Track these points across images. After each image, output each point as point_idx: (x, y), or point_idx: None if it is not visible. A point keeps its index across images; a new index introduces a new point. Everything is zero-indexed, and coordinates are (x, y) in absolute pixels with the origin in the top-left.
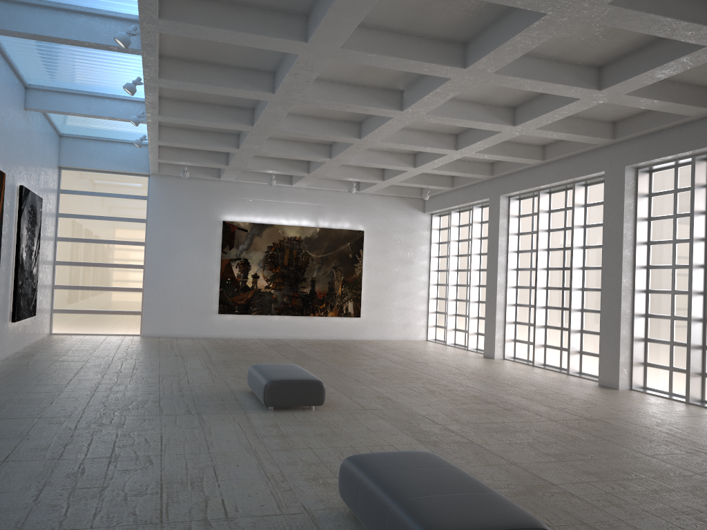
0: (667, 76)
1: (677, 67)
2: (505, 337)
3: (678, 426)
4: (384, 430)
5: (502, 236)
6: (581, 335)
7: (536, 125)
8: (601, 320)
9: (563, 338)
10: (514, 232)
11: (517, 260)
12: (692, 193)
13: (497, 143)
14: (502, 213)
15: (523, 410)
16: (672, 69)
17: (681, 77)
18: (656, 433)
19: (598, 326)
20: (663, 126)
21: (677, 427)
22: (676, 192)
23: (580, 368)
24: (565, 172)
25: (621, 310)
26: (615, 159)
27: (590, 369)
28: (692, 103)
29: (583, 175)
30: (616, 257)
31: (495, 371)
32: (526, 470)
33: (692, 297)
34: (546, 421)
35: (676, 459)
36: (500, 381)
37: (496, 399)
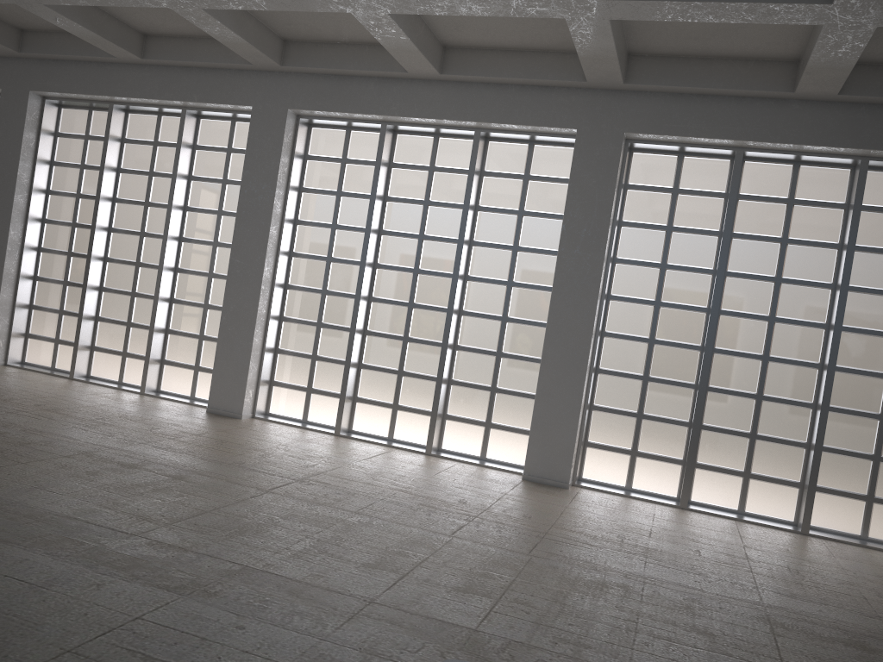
0: (467, 15)
1: (493, 9)
2: (11, 330)
3: (389, 475)
4: (61, 576)
5: (25, 161)
6: (166, 336)
7: (212, 5)
8: (223, 321)
9: (130, 339)
10: (45, 158)
11: (45, 206)
12: (377, 171)
13: (109, 5)
14: (30, 122)
15: (199, 475)
16: (486, 8)
17: (434, 18)
18: (395, 493)
19: (197, 326)
20: (361, 72)
21: (393, 478)
22: (346, 163)
23: (158, 385)
24: (179, 88)
25: (258, 309)
26: (273, 95)
27: (177, 386)
28: (429, 57)
29: (213, 103)
30: (258, 234)
31: (32, 393)
32: (407, 612)
33: (360, 302)
34: (261, 494)
35: (479, 536)
36: (75, 416)
37: (127, 456)
